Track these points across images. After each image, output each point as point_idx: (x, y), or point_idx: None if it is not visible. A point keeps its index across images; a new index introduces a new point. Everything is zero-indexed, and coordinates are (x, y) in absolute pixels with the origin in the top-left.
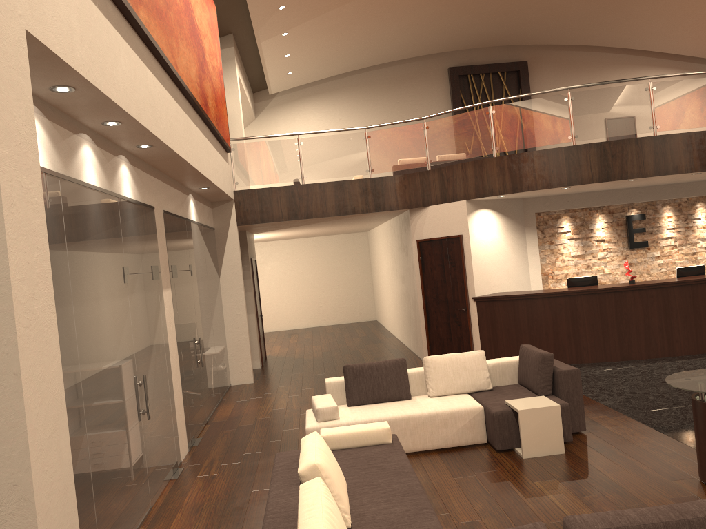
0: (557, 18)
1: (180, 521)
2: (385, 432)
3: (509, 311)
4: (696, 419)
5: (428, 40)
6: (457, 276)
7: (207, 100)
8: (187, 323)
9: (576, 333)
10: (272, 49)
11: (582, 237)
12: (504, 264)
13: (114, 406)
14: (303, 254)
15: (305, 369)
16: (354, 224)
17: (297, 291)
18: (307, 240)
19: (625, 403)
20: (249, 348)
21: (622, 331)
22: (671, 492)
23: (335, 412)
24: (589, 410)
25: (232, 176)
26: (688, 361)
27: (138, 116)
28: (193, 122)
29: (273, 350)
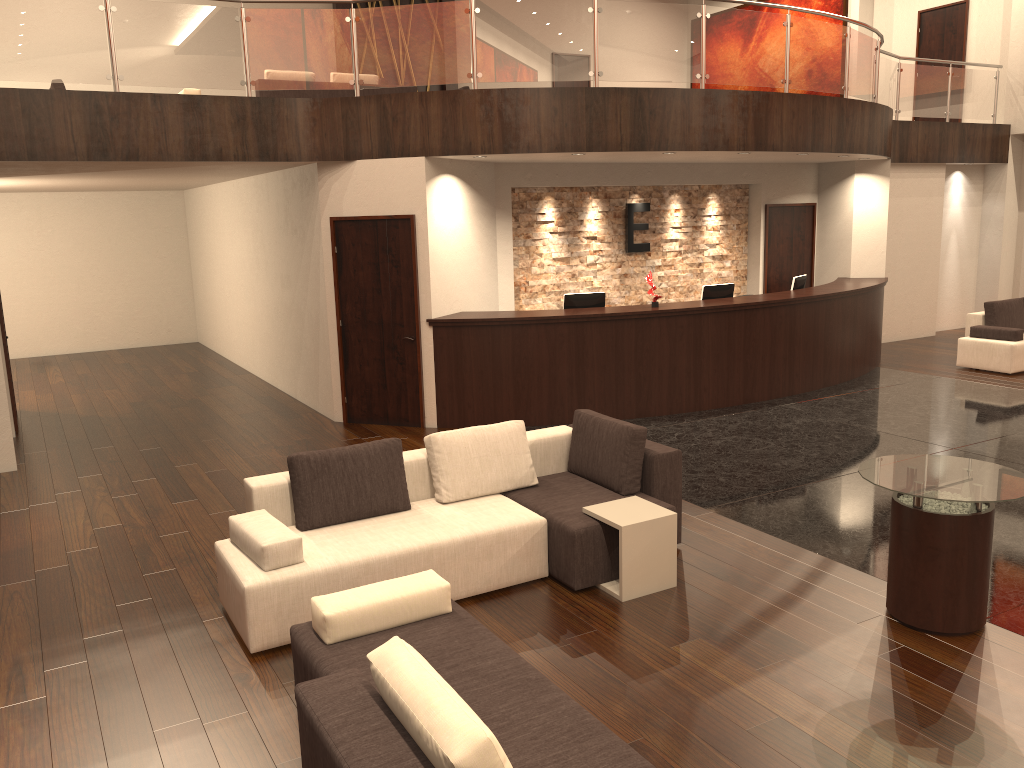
0: None
1: None
2: (443, 593)
3: (486, 344)
4: (905, 534)
5: None
6: (402, 284)
7: None
8: None
9: (580, 378)
10: None
11: (568, 232)
12: (469, 266)
13: None
14: (62, 222)
15: (114, 439)
16: (187, 177)
17: (50, 288)
18: (70, 196)
19: (695, 489)
20: (7, 406)
21: (641, 376)
22: (873, 643)
23: (298, 549)
24: None
25: None
26: (723, 418)
27: None
28: None
29: (24, 400)
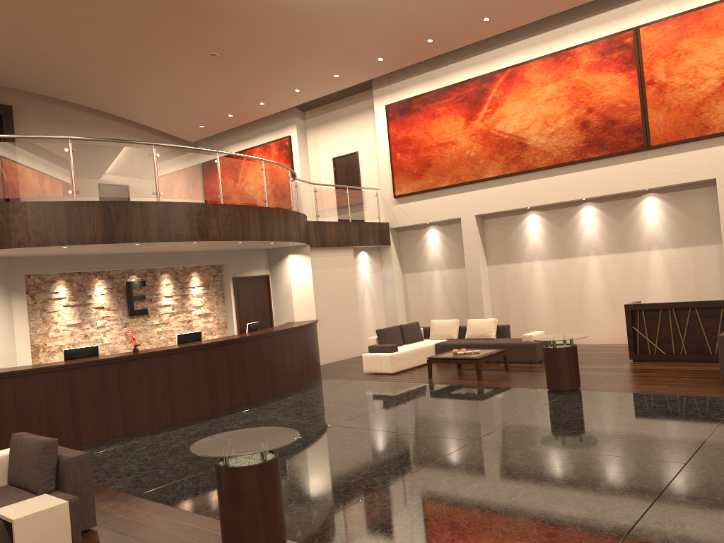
0: (50, 68)
1: None
2: None
3: None
4: (221, 486)
5: None
6: None
7: None
8: None
9: (75, 411)
10: None
11: (80, 304)
12: None
13: None
14: None
15: None
16: None
17: None
18: None
19: (136, 483)
20: None
21: (126, 404)
22: None
23: None
24: (96, 499)
25: None
26: (190, 427)
27: None
28: None
29: None
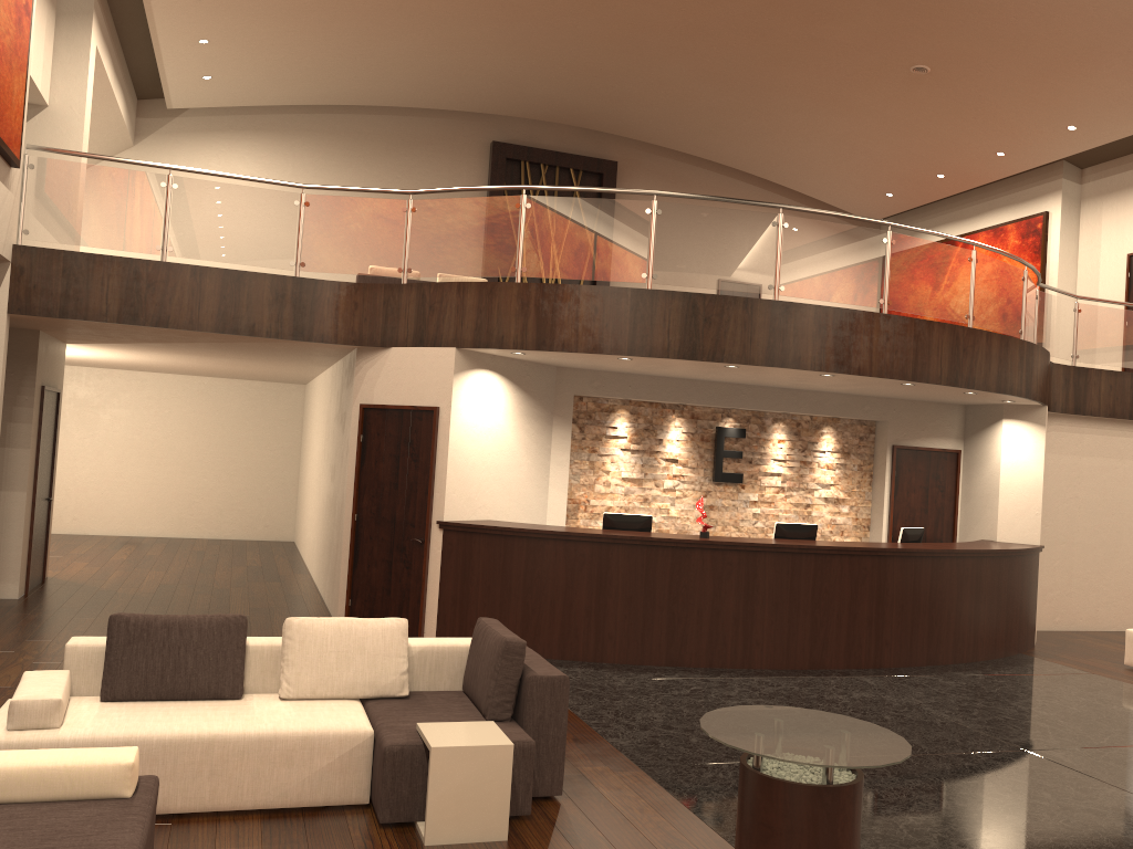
0: (670, 104)
1: None
2: (120, 772)
3: (497, 555)
4: (742, 803)
5: (463, 86)
6: (419, 480)
7: None
8: None
9: (601, 608)
10: (175, 20)
11: (643, 450)
12: (506, 472)
13: None
14: (180, 404)
15: (104, 612)
16: (267, 361)
17: (155, 467)
18: (193, 379)
19: (649, 745)
20: None
21: (675, 616)
22: None
23: (53, 712)
24: (583, 752)
25: (19, 217)
26: (769, 679)
27: None
28: None
29: (68, 569)
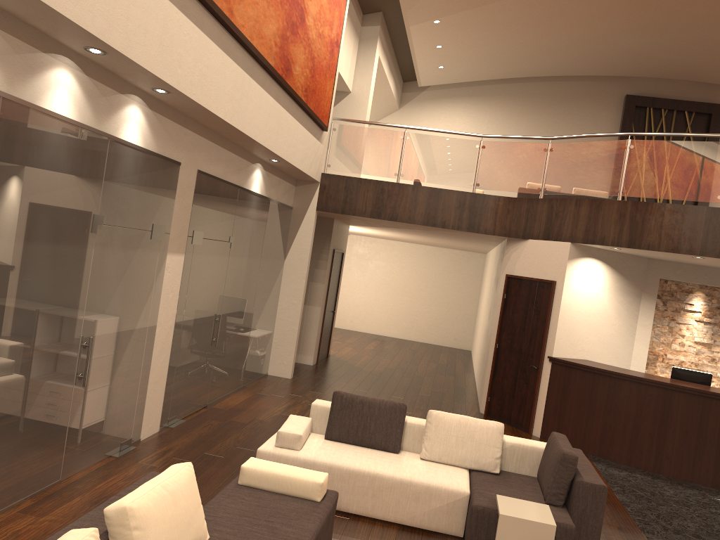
0: None
1: (71, 507)
2: (315, 486)
3: (587, 385)
4: None
5: (606, 59)
6: (538, 327)
7: (292, 66)
8: (203, 296)
9: (661, 435)
10: (422, 36)
11: (714, 323)
12: (601, 328)
13: (21, 361)
14: (411, 261)
15: (352, 380)
16: (457, 240)
17: (395, 297)
18: (420, 247)
19: None
20: (295, 342)
21: None
22: None
23: (296, 441)
24: (622, 539)
25: (326, 158)
26: None
27: (127, 48)
28: (257, 83)
29: (341, 351)
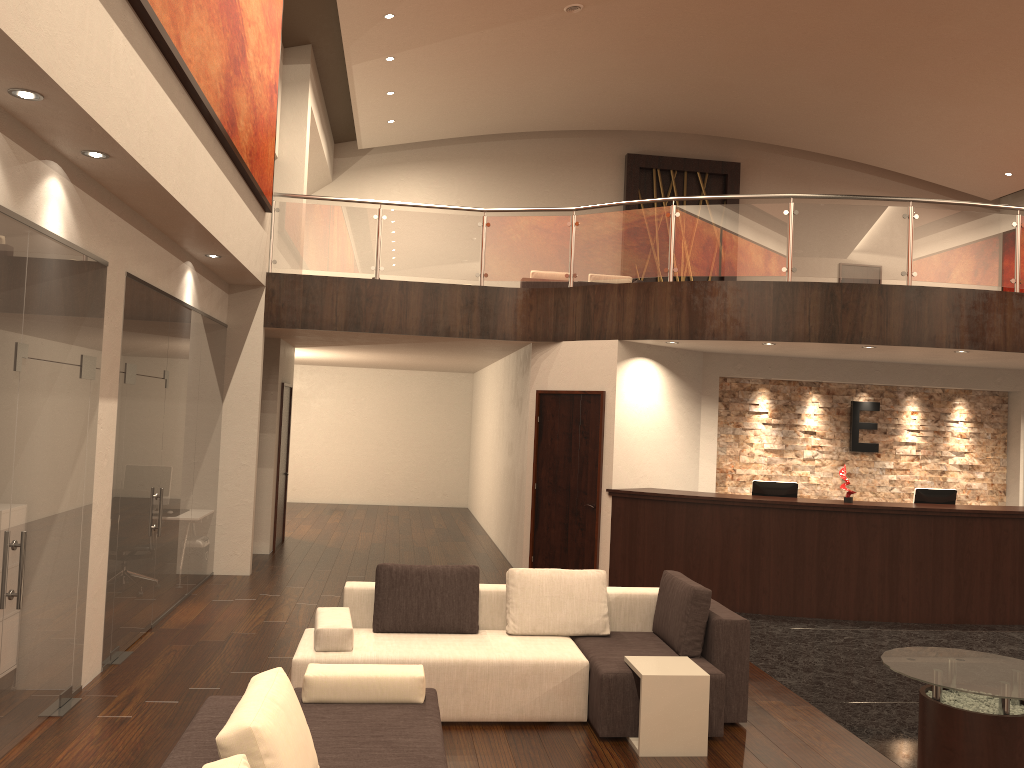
0: (790, 108)
1: None
2: (415, 683)
3: (660, 518)
4: (924, 729)
5: (602, 109)
6: (589, 454)
7: (237, 119)
8: (141, 461)
9: (755, 565)
10: (369, 78)
11: (783, 424)
12: (662, 446)
13: None
14: (373, 393)
15: (336, 565)
16: (450, 355)
17: (355, 446)
18: (382, 372)
19: (814, 685)
20: (251, 520)
21: (824, 573)
22: None
23: (347, 638)
24: (757, 688)
25: (269, 250)
26: (916, 632)
27: (76, 90)
28: (201, 144)
29: (298, 531)
